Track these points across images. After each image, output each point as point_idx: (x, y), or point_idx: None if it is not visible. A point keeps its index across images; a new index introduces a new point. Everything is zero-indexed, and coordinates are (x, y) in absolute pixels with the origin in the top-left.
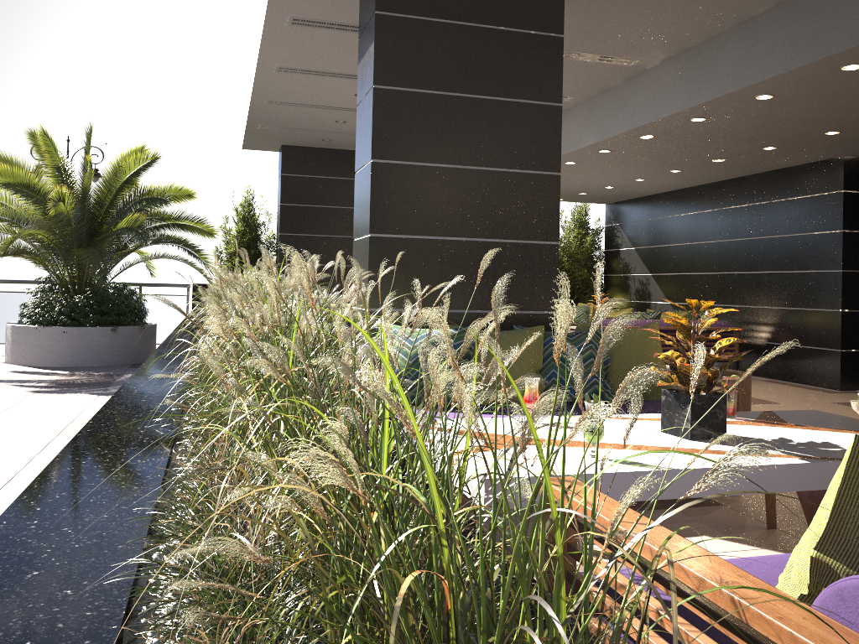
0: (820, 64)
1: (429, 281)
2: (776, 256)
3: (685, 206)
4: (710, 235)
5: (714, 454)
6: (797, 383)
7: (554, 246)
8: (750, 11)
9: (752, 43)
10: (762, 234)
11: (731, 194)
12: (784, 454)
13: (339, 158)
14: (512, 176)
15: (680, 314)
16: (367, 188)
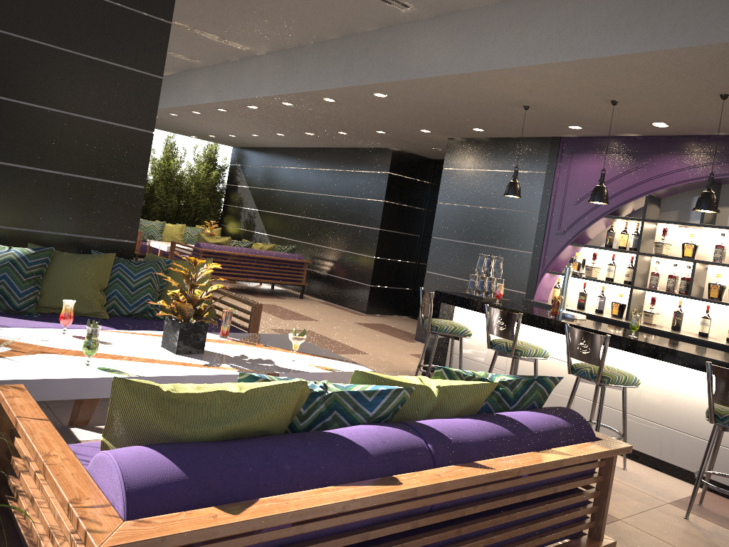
0: (360, 88)
1: (22, 204)
2: (342, 211)
3: (289, 161)
4: (302, 187)
5: (182, 365)
6: (341, 306)
7: (141, 190)
8: (324, 36)
9: (324, 59)
10: (336, 193)
11: (320, 159)
12: (230, 367)
13: None
14: (111, 128)
15: (268, 246)
16: None
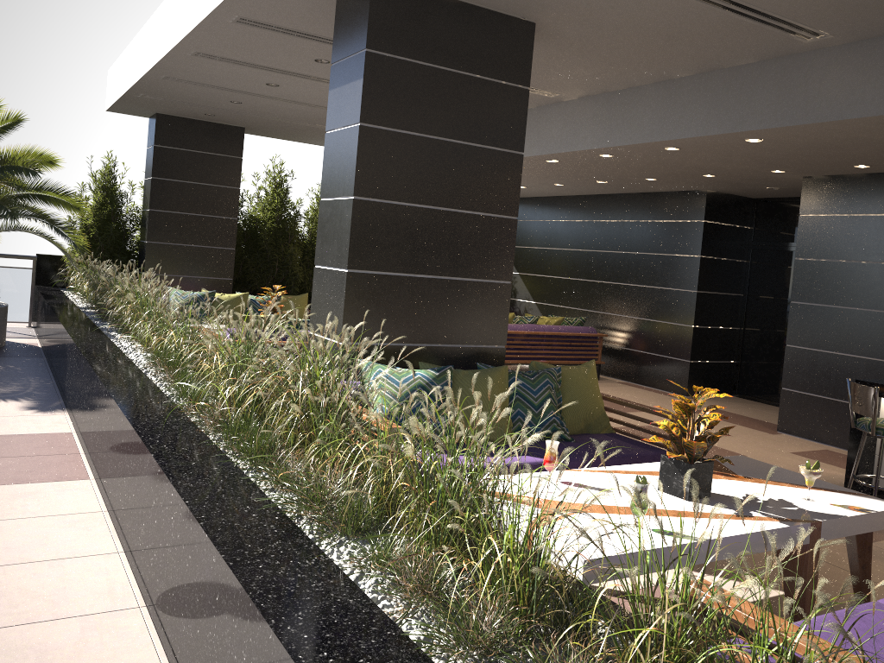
0: (731, 135)
1: (399, 316)
2: (639, 271)
3: (557, 213)
4: (579, 243)
5: (718, 518)
6: (649, 387)
7: (508, 286)
8: (673, 74)
9: (671, 102)
10: (628, 249)
11: (602, 208)
12: (765, 517)
13: (219, 133)
14: (477, 218)
15: (554, 320)
16: (345, 223)
